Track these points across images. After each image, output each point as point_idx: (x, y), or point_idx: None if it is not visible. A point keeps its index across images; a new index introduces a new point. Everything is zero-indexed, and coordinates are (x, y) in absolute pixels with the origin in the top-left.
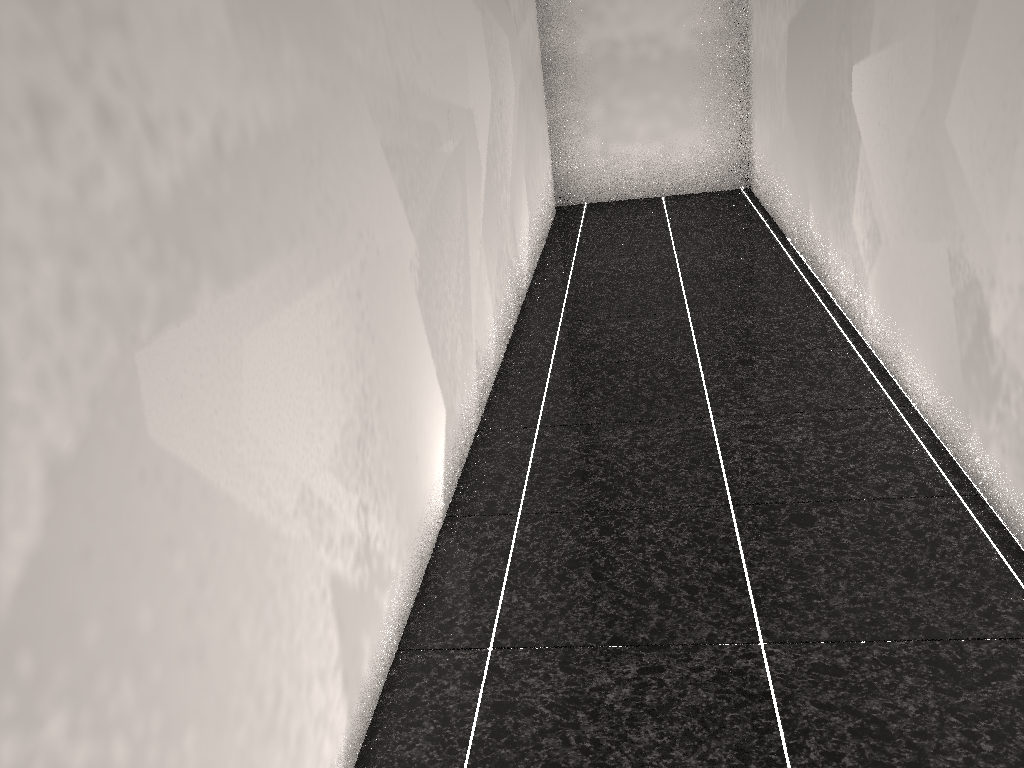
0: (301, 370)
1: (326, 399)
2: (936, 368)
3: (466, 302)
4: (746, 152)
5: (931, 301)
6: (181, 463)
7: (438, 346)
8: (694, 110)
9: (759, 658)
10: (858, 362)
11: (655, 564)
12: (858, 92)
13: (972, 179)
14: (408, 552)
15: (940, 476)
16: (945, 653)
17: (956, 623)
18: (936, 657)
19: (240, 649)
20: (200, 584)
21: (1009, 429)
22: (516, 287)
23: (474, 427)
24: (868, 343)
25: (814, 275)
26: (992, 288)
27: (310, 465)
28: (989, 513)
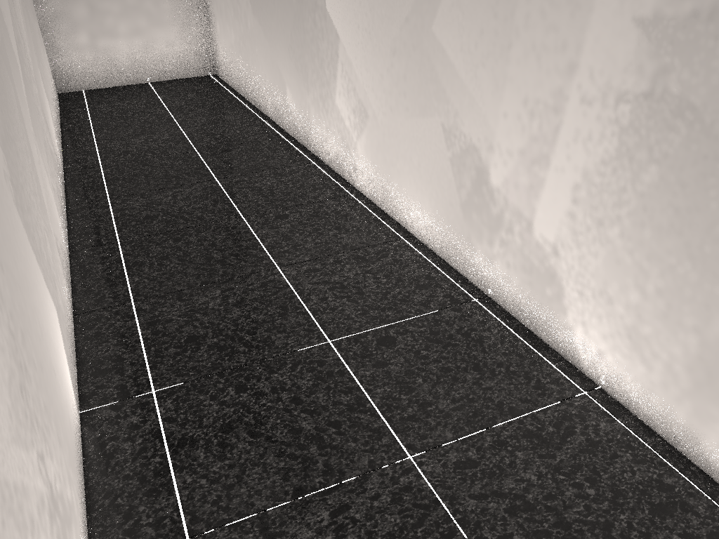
0: None
1: None
2: (435, 209)
3: (41, 198)
4: (210, 46)
5: (426, 161)
6: None
7: (38, 250)
8: (165, 12)
9: (415, 470)
10: (361, 207)
11: (296, 409)
12: (333, 2)
13: (464, 71)
14: (72, 470)
15: (457, 287)
16: (530, 425)
17: (524, 399)
18: (526, 430)
19: None
20: None
21: (513, 251)
22: (59, 172)
23: (71, 313)
24: (361, 191)
25: (298, 141)
26: (491, 152)
27: None
28: (500, 309)
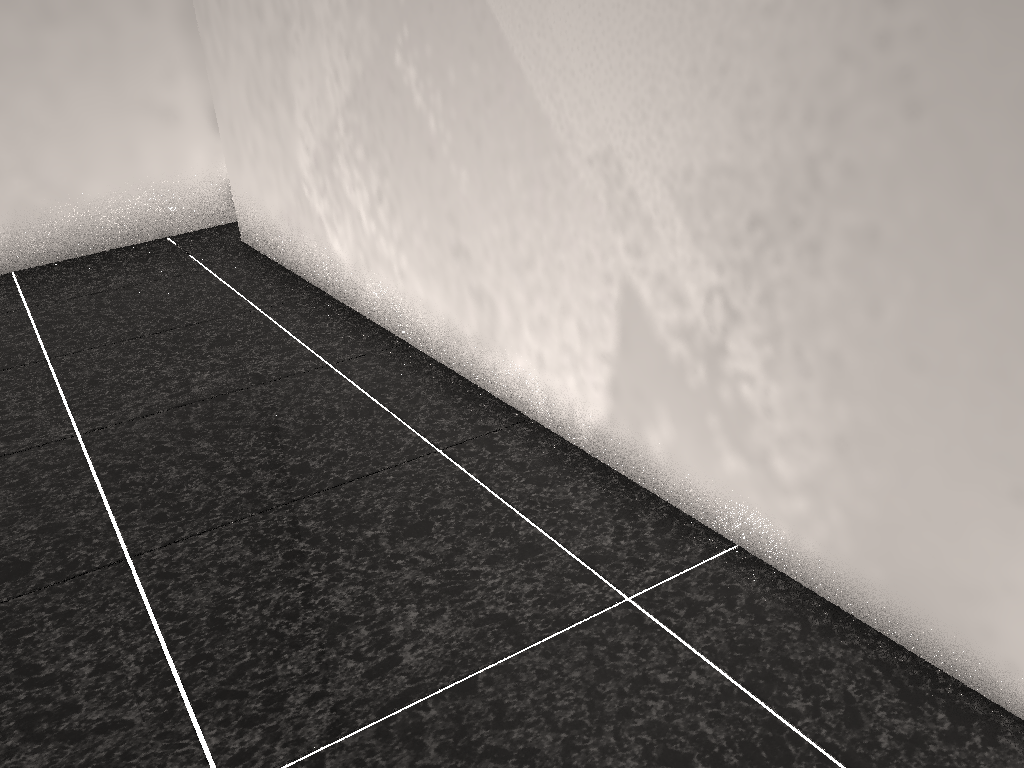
0: (649, 27)
1: (690, 98)
2: None
3: None
4: None
5: None
6: (487, 6)
7: None
8: None
9: (222, 761)
10: None
11: None
12: None
13: None
14: (851, 533)
15: None
16: None
17: None
18: None
19: (506, 182)
20: (486, 100)
21: None
22: None
23: None
24: None
25: None
26: None
27: (628, 142)
28: None
